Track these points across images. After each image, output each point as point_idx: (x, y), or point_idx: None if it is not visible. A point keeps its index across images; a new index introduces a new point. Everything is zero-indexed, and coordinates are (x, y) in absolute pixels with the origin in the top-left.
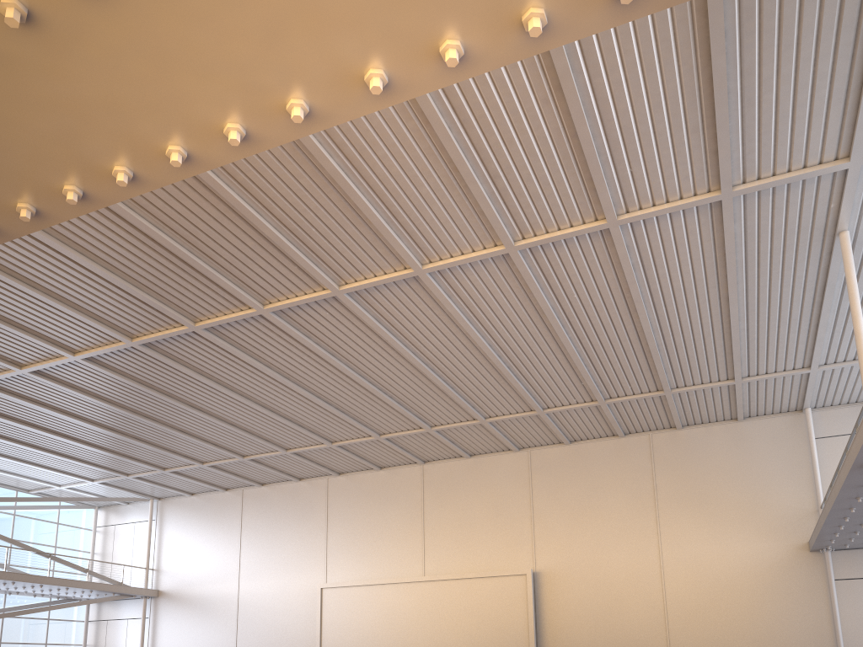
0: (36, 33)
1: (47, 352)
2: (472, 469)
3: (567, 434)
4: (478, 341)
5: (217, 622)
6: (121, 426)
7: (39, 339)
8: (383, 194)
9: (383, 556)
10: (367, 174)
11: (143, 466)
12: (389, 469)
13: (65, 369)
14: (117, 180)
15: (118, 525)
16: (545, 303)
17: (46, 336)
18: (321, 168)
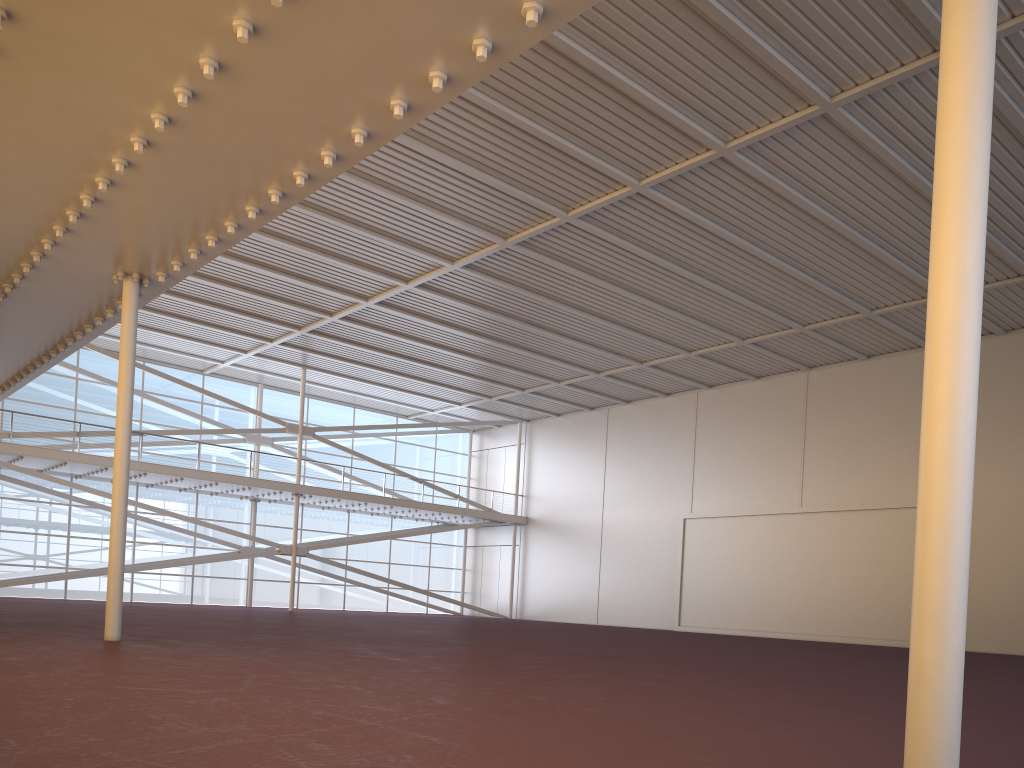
0: (179, 127)
1: (384, 283)
2: (868, 375)
3: (997, 321)
4: (825, 220)
5: (581, 552)
6: (470, 349)
7: (373, 272)
8: (654, 75)
9: (754, 483)
10: (629, 59)
11: (502, 388)
12: (767, 379)
13: (404, 297)
14: (271, 201)
15: (490, 449)
16: (899, 163)
17: (379, 268)
18: (579, 62)
